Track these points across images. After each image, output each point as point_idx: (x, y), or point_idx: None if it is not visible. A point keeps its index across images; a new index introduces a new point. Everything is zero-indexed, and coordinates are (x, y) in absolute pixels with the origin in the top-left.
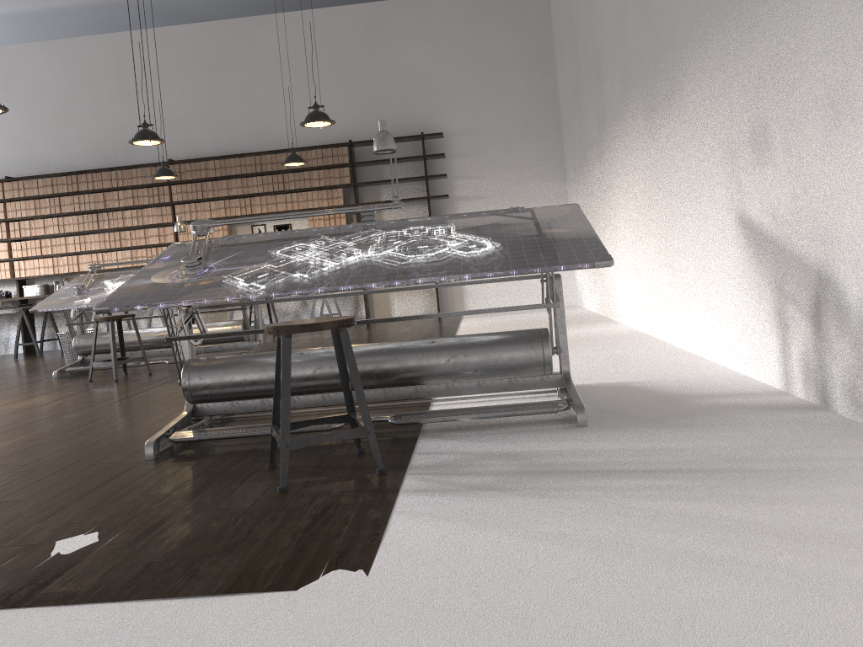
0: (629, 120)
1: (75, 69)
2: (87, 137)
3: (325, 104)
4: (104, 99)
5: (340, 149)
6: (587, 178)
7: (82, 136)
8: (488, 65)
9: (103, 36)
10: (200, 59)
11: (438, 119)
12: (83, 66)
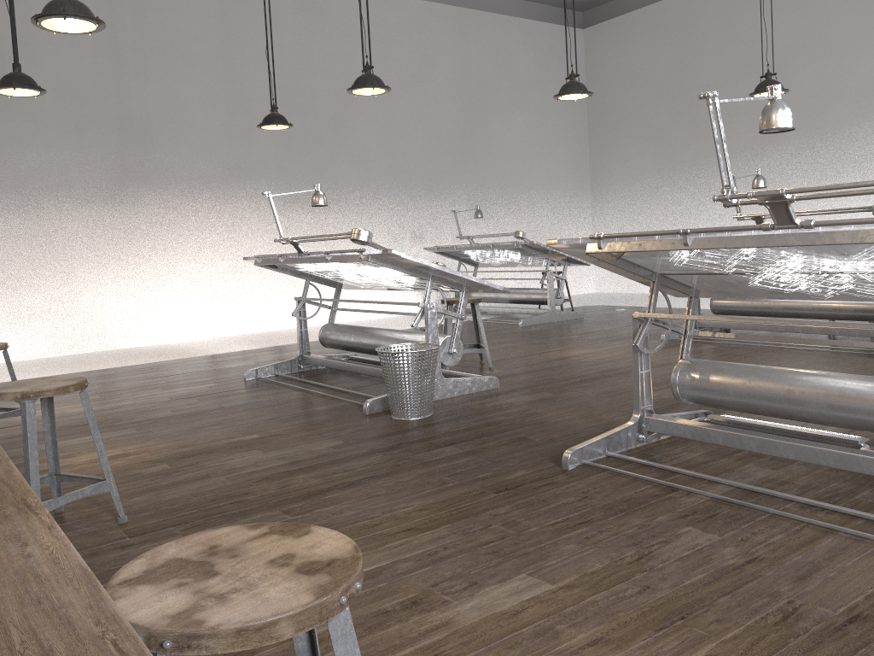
0: (239, 195)
1: None
2: None
3: None
4: None
5: None
6: (19, 213)
7: None
8: None
9: None
10: None
11: None
12: None
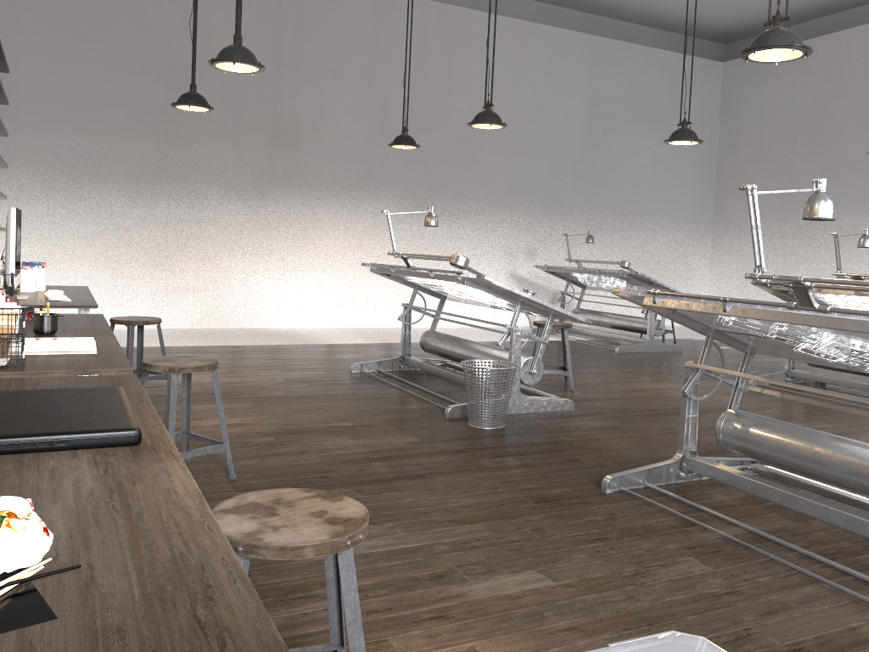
0: (368, 200)
1: None
2: None
3: None
4: None
5: None
6: (181, 201)
7: None
8: None
9: None
10: None
11: None
12: None
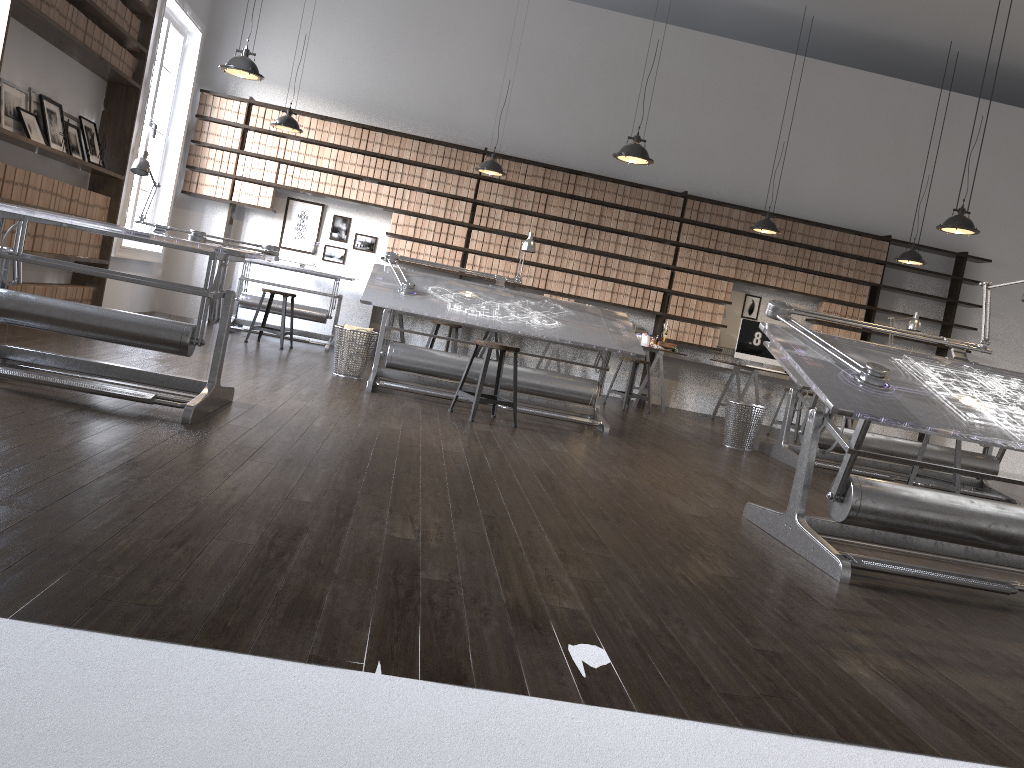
0: None
1: (598, 47)
2: (588, 132)
3: (866, 185)
4: (622, 95)
5: (880, 243)
6: None
7: (582, 129)
8: None
9: (643, 21)
10: (746, 87)
11: (978, 241)
12: (609, 48)
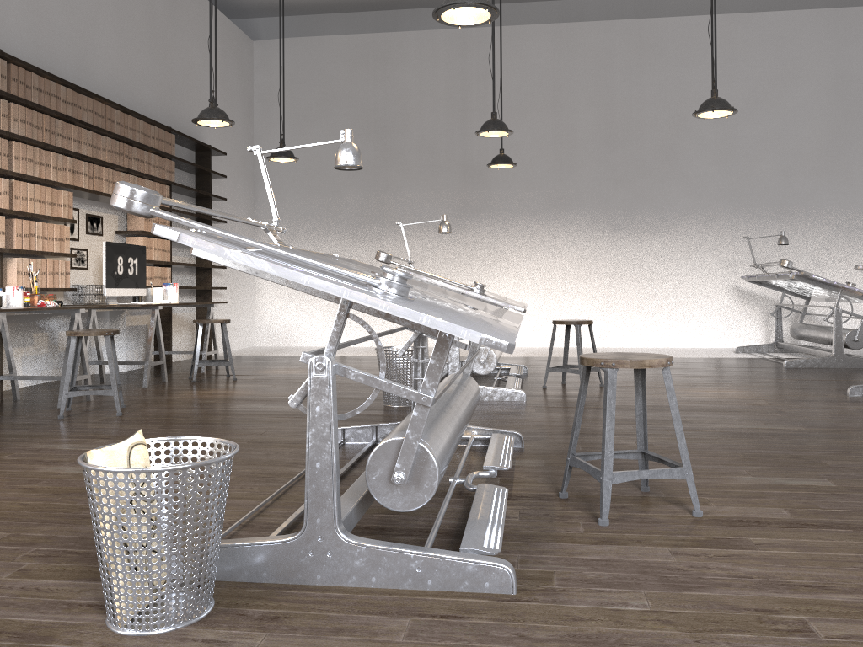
0: (559, 223)
1: None
2: None
3: (138, 65)
4: None
5: (170, 136)
6: (388, 239)
7: None
8: (228, 96)
9: None
10: None
11: (204, 134)
12: None
